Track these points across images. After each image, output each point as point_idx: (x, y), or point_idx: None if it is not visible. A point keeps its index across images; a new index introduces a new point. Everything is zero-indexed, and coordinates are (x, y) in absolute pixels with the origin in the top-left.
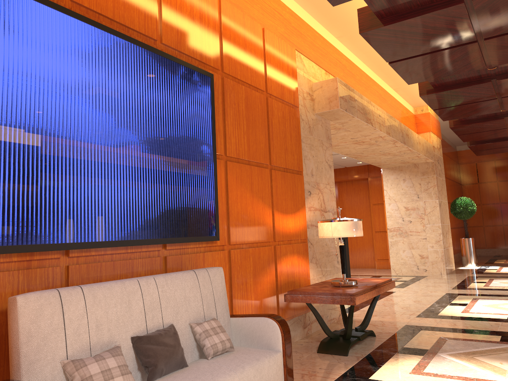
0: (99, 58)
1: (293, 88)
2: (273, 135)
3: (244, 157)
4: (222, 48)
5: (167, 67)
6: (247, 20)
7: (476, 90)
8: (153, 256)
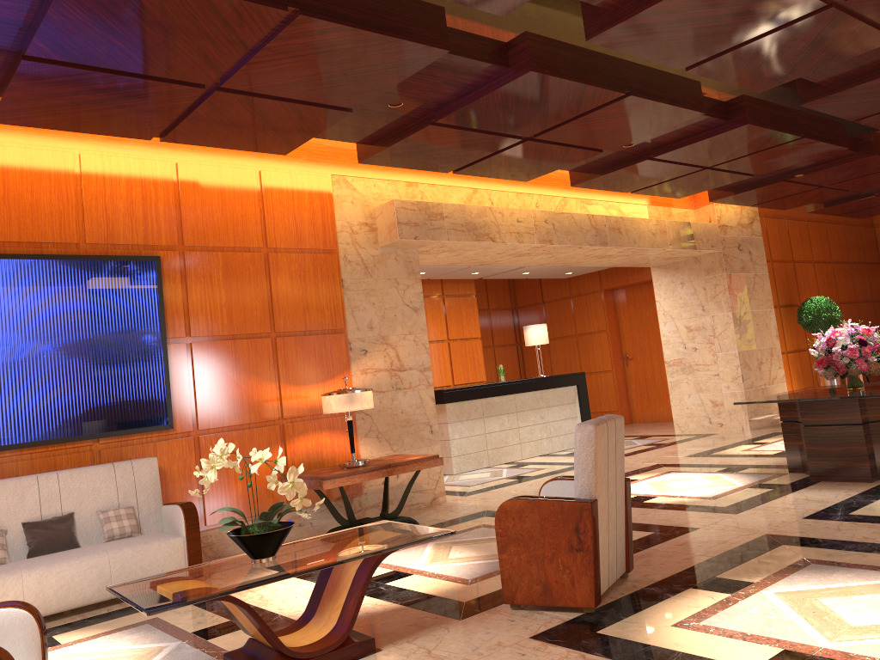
0: (0, 285)
1: (323, 228)
2: (278, 296)
3: (222, 333)
4: (181, 219)
5: (88, 268)
6: (226, 172)
7: (647, 168)
8: (84, 451)
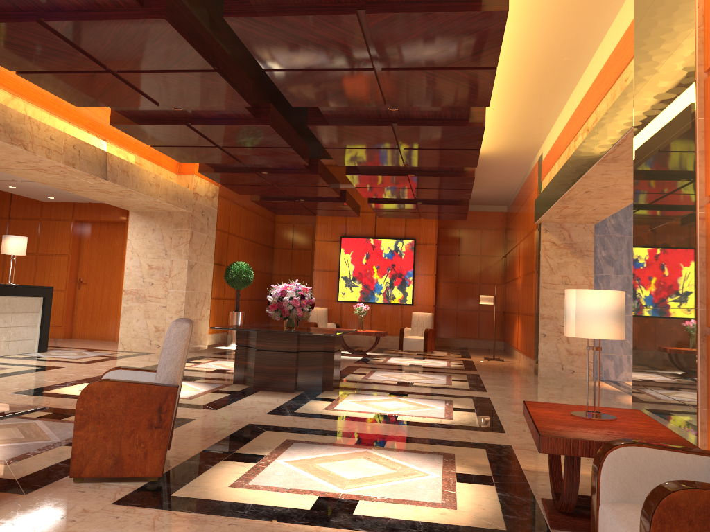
0: None
1: None
2: None
3: None
4: None
5: None
6: None
7: (179, 132)
8: None
